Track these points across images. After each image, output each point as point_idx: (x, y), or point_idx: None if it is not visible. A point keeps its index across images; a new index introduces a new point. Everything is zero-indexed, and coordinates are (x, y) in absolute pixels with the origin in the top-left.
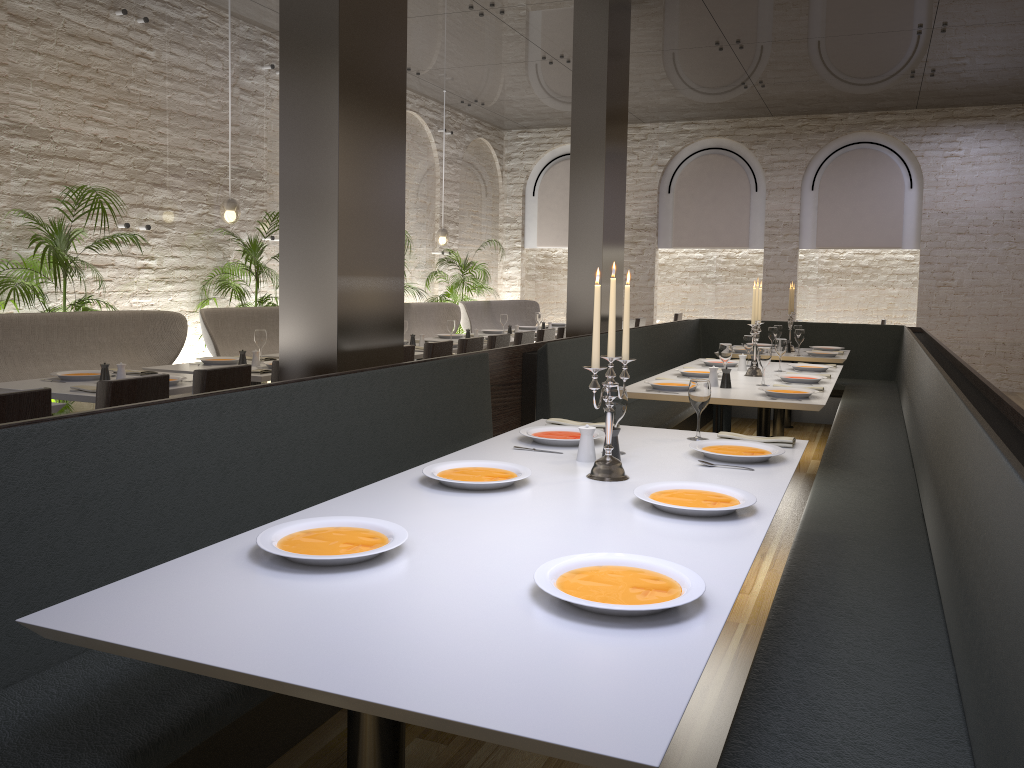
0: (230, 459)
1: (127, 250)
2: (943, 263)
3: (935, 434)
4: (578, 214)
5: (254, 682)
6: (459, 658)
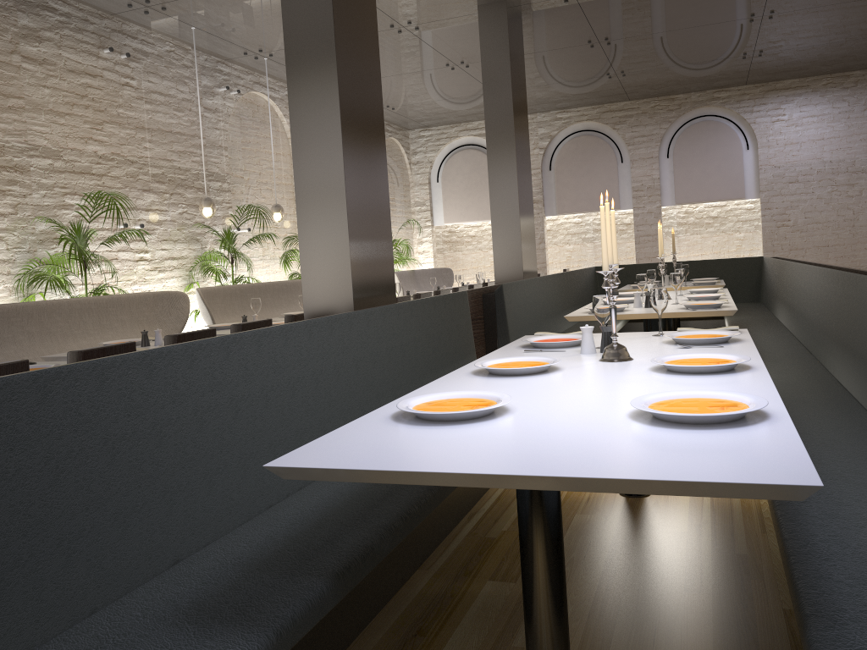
0: (319, 371)
1: (127, 246)
2: (780, 207)
3: (841, 316)
4: (496, 186)
5: (476, 481)
6: (619, 453)
